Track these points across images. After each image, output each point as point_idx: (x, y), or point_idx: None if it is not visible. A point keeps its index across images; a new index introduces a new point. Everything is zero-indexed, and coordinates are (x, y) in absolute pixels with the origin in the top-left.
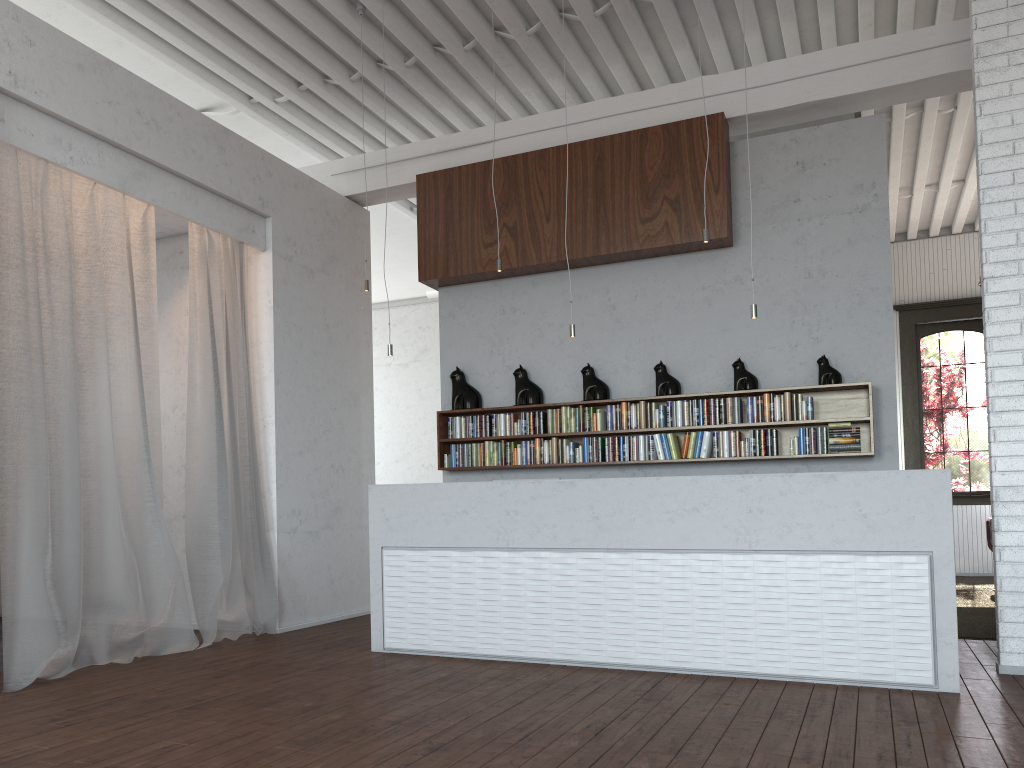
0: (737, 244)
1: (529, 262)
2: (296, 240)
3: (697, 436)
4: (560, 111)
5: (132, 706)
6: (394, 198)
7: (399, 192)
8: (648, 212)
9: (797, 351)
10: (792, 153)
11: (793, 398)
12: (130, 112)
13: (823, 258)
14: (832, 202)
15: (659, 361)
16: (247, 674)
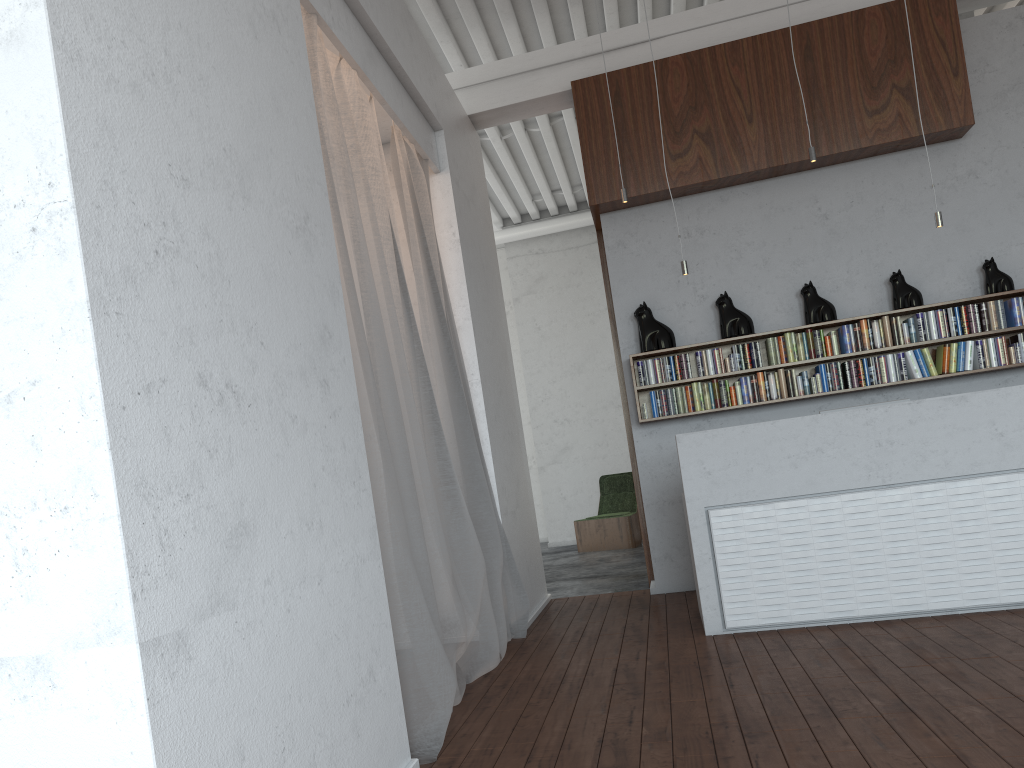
0: (966, 135)
1: (732, 171)
2: (457, 161)
3: (959, 347)
4: None
5: (664, 748)
6: (516, 117)
7: (528, 108)
8: (875, 103)
9: None
10: (1019, 31)
11: None
12: None
13: None
14: None
15: (888, 272)
16: (660, 684)
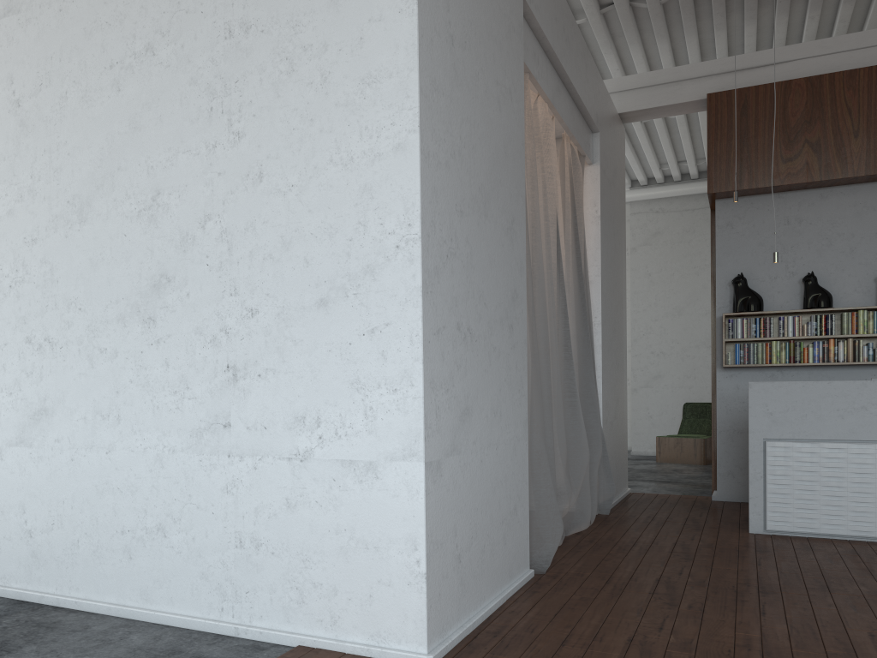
0: None
1: (833, 176)
2: (605, 154)
3: None
4: (861, 33)
5: (701, 590)
6: (657, 116)
7: (668, 110)
8: None
9: None
10: None
11: None
12: (561, 29)
13: None
14: None
15: None
16: (706, 556)
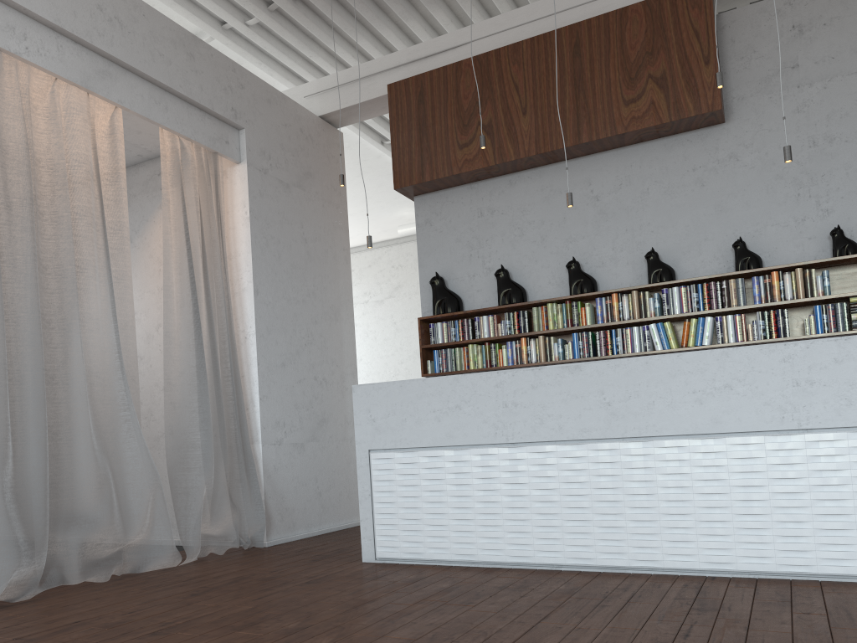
0: (729, 120)
1: (507, 158)
2: (271, 154)
3: (698, 323)
4: (531, 6)
5: (89, 633)
6: (366, 116)
7: (371, 108)
8: (632, 93)
9: (804, 226)
10: (787, 17)
11: (806, 274)
12: (90, 7)
13: (829, 124)
14: (836, 63)
15: (649, 249)
16: (227, 591)
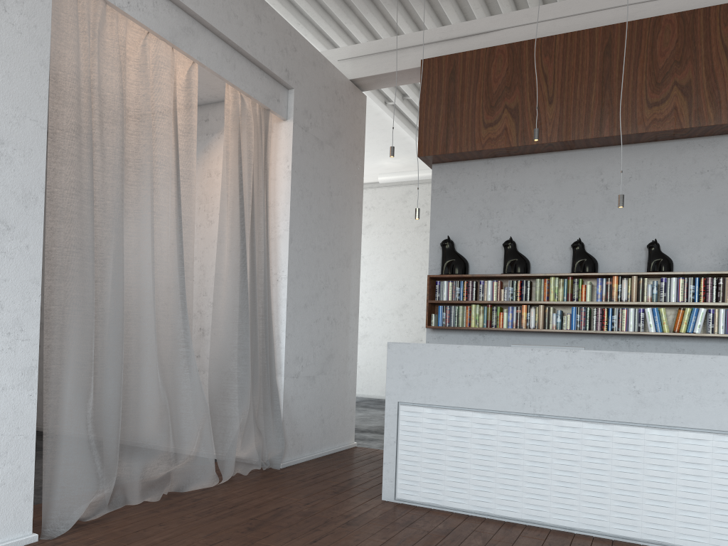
0: None
1: (529, 142)
2: (311, 113)
3: (692, 312)
4: (565, 2)
5: None
6: (391, 84)
7: (398, 78)
8: (656, 97)
9: None
10: None
11: None
12: None
13: None
14: None
15: (650, 239)
16: (278, 527)
